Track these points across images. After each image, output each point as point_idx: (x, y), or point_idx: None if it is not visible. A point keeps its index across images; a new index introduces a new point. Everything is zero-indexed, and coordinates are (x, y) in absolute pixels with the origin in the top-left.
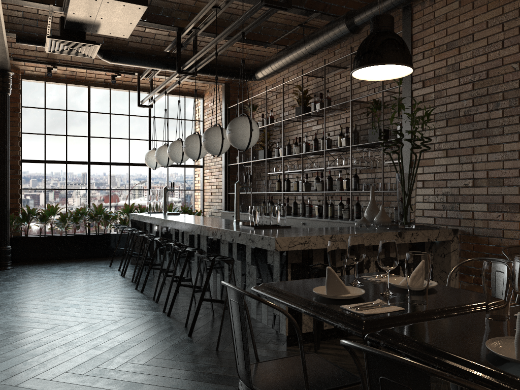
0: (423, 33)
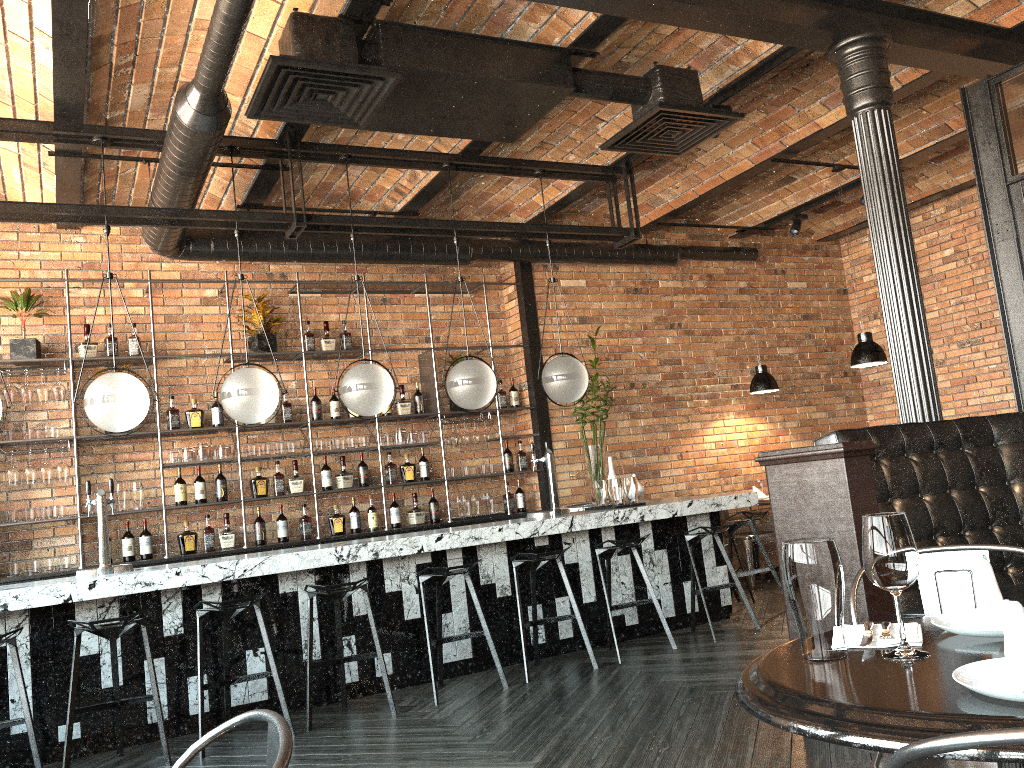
0: (549, 297)
